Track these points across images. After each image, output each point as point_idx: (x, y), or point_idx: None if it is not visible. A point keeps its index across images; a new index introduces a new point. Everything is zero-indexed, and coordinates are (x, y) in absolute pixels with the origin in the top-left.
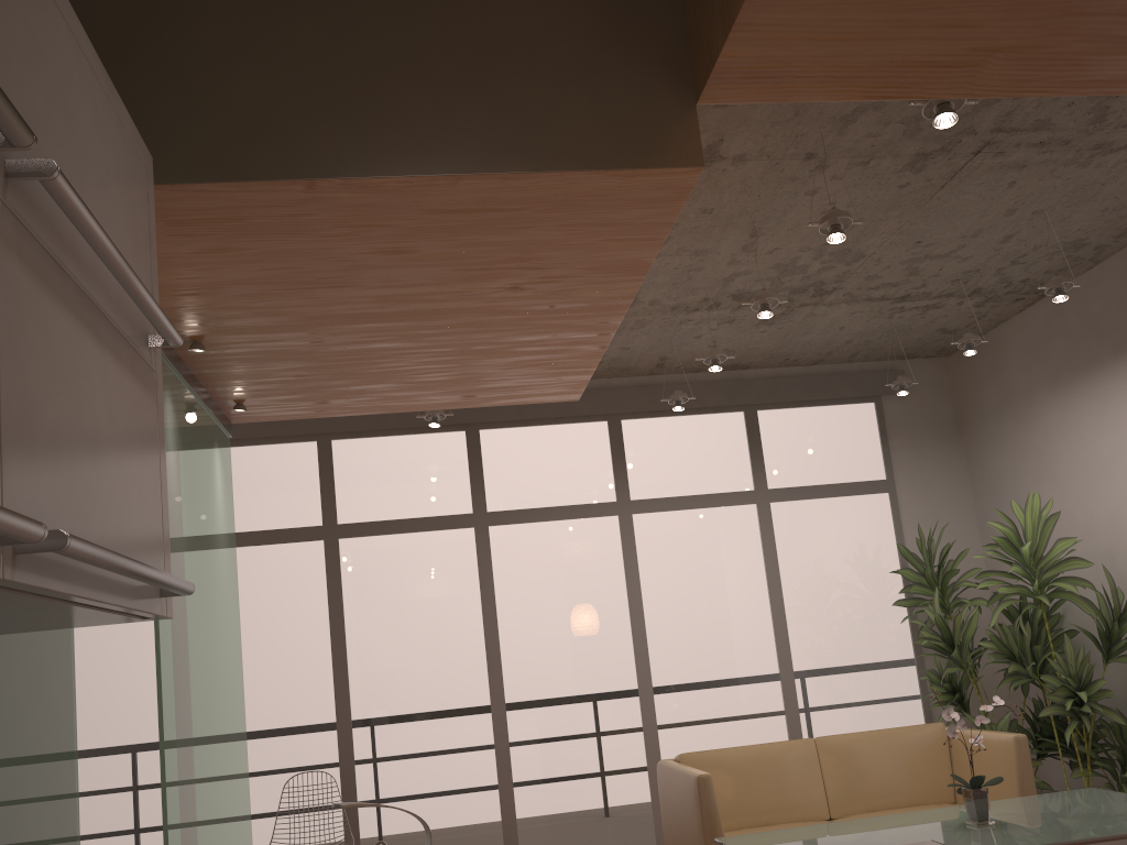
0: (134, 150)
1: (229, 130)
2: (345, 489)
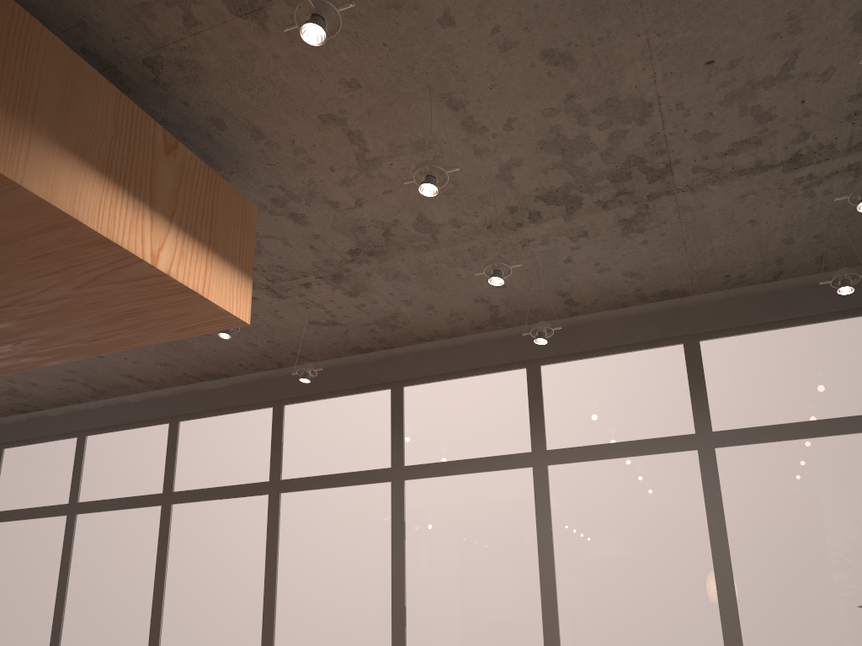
0: None
1: None
2: (289, 448)
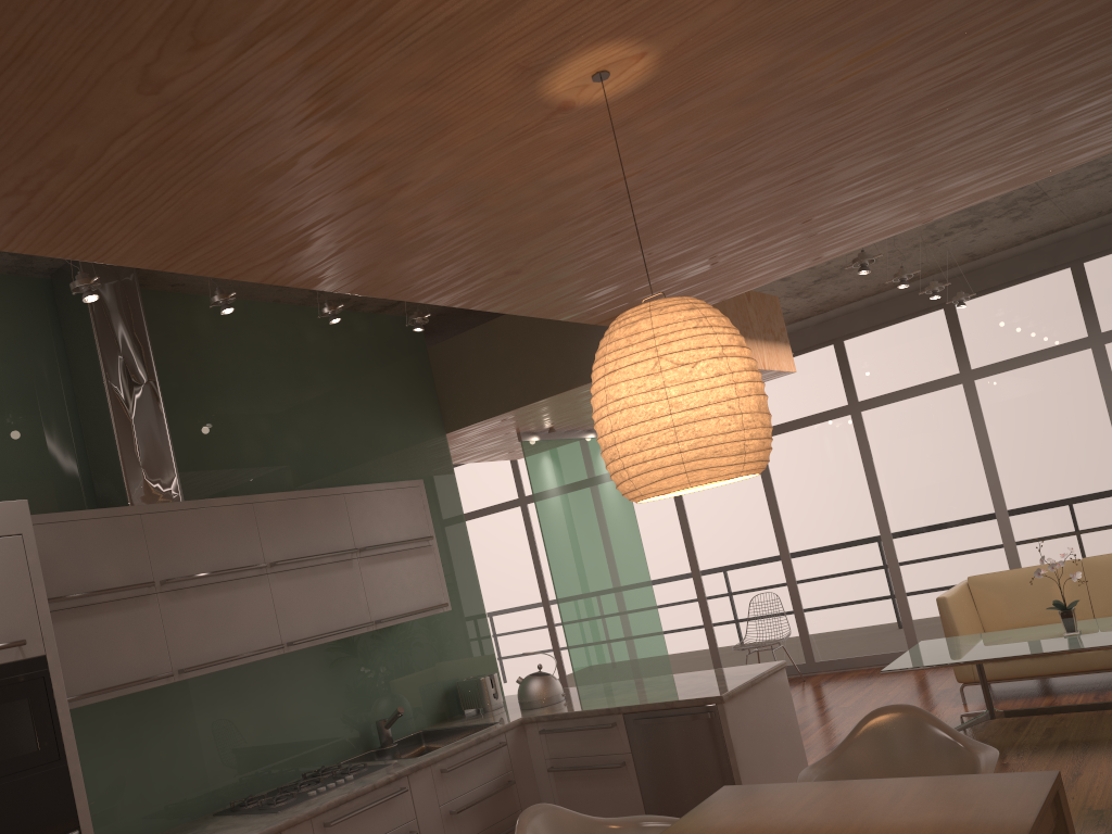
0: (411, 488)
1: (486, 397)
2: None
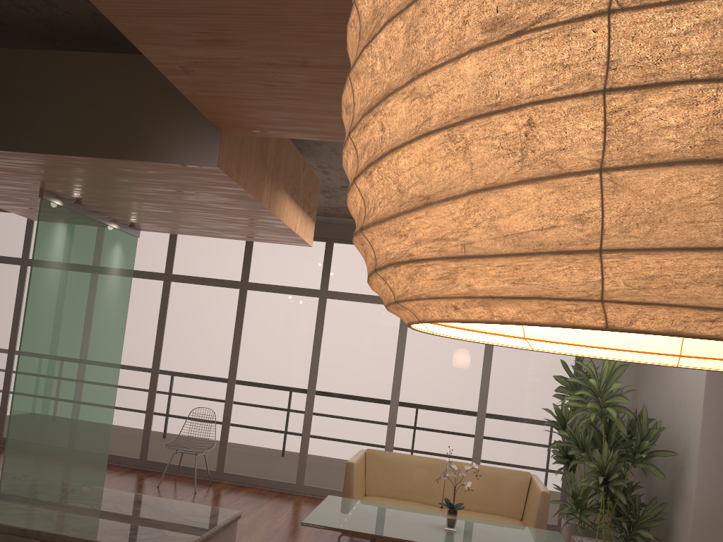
0: None
1: (18, 127)
2: (255, 263)
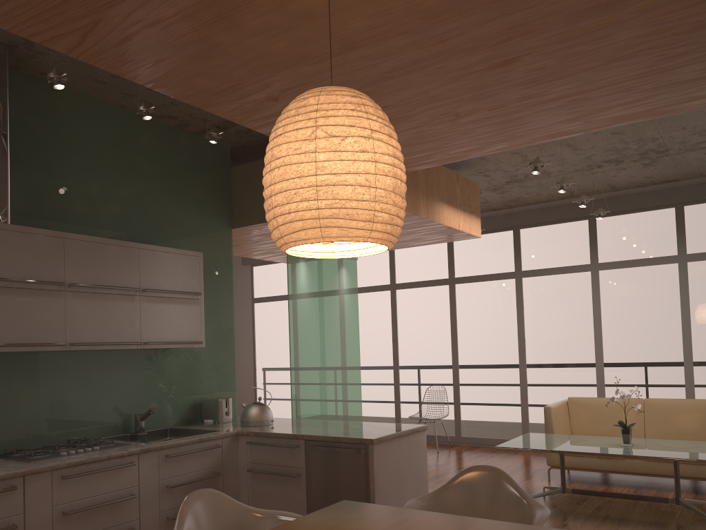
0: (192, 256)
1: (263, 208)
2: (458, 261)
